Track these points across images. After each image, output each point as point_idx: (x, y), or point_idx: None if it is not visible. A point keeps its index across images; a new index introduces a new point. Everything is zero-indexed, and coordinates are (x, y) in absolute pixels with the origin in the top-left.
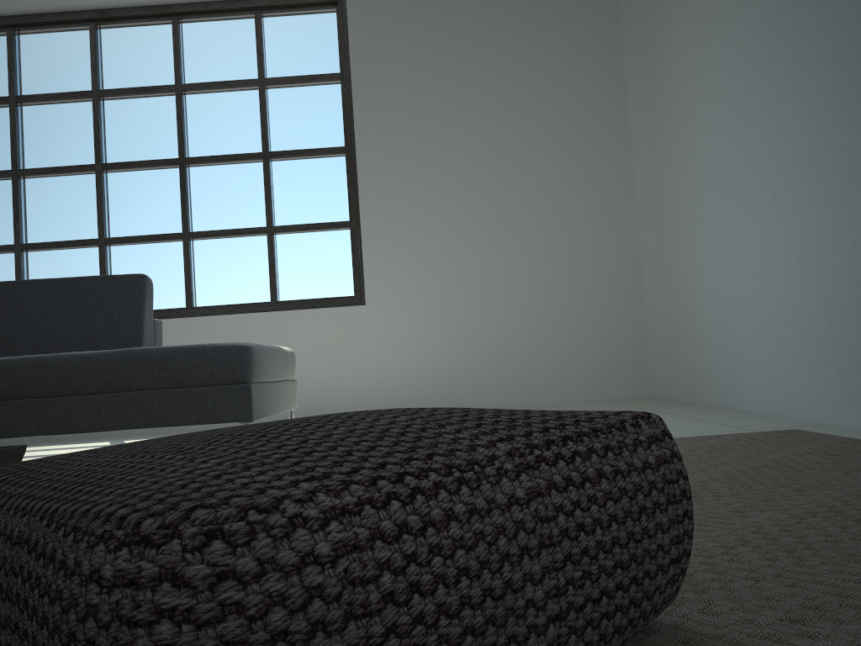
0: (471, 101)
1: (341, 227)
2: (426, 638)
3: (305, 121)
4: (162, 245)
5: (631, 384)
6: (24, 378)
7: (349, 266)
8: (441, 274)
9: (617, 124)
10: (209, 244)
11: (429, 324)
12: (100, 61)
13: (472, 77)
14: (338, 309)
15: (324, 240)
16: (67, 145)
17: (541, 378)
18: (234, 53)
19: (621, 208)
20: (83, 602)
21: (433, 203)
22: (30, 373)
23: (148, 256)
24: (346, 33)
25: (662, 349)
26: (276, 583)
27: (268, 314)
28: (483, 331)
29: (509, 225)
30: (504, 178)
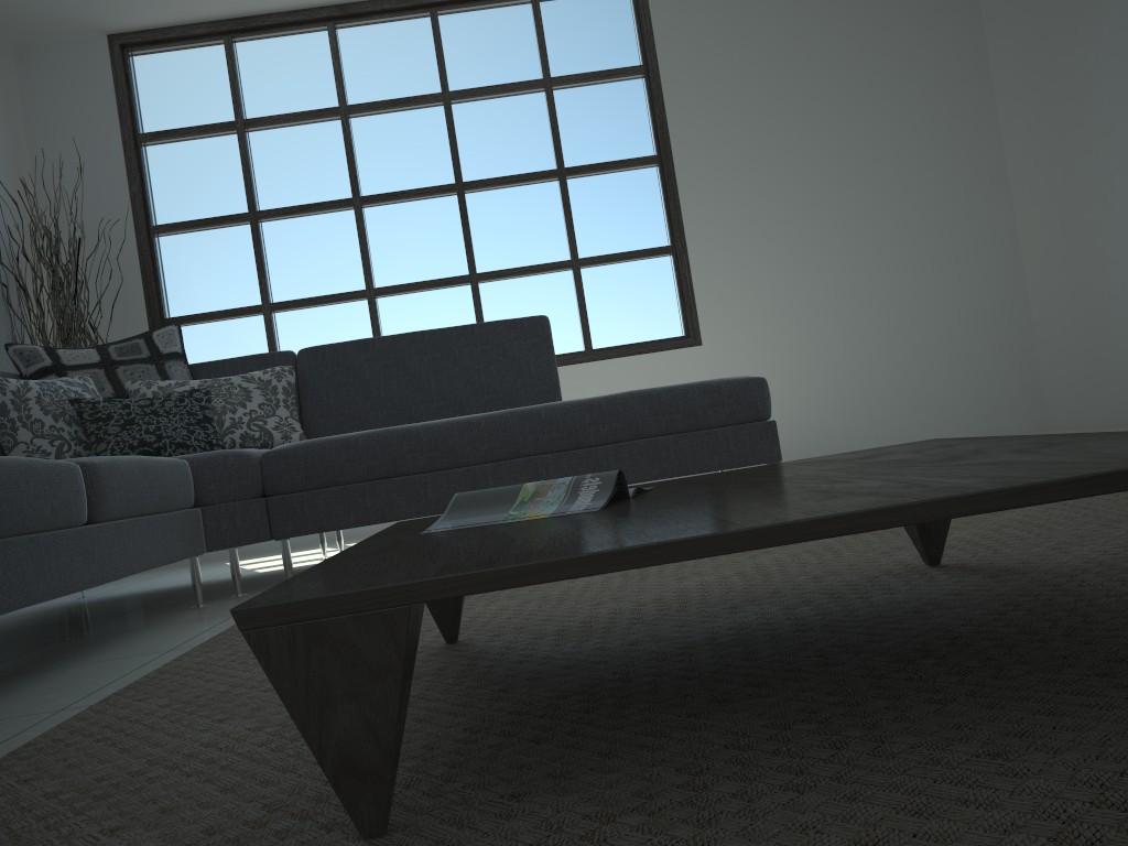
0: (806, 89)
1: (662, 254)
2: None
3: (604, 127)
4: (444, 291)
5: (1023, 415)
6: (518, 433)
7: (674, 300)
8: (790, 301)
9: (982, 105)
10: (502, 286)
11: (780, 362)
12: (343, 70)
13: (806, 60)
14: (670, 352)
15: (640, 272)
16: (313, 176)
17: (918, 416)
18: (508, 49)
19: (995, 206)
20: None
21: (772, 217)
22: (524, 428)
23: (427, 306)
24: (648, 15)
25: (1068, 368)
26: None
27: (586, 365)
28: (845, 366)
29: (864, 237)
30: (853, 180)
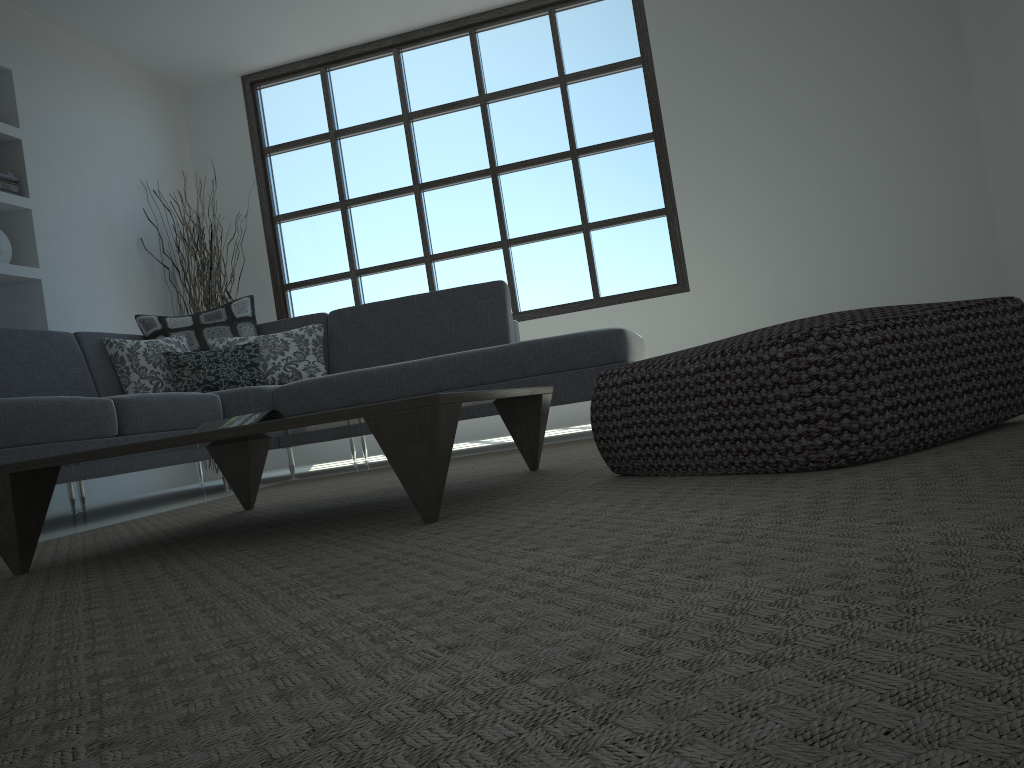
0: (783, 63)
1: (657, 215)
2: (909, 385)
3: (609, 112)
4: (483, 255)
5: None
6: (439, 374)
7: (668, 254)
8: (767, 251)
9: (953, 62)
10: (527, 249)
11: (758, 304)
12: (406, 85)
13: (783, 38)
14: (662, 298)
15: (640, 231)
16: (385, 170)
17: None
18: (531, 54)
19: (965, 154)
20: (768, 370)
21: (751, 178)
22: (443, 370)
23: (470, 267)
24: (643, 14)
25: None
26: (851, 352)
27: (593, 311)
28: (818, 305)
29: (836, 190)
30: (826, 141)
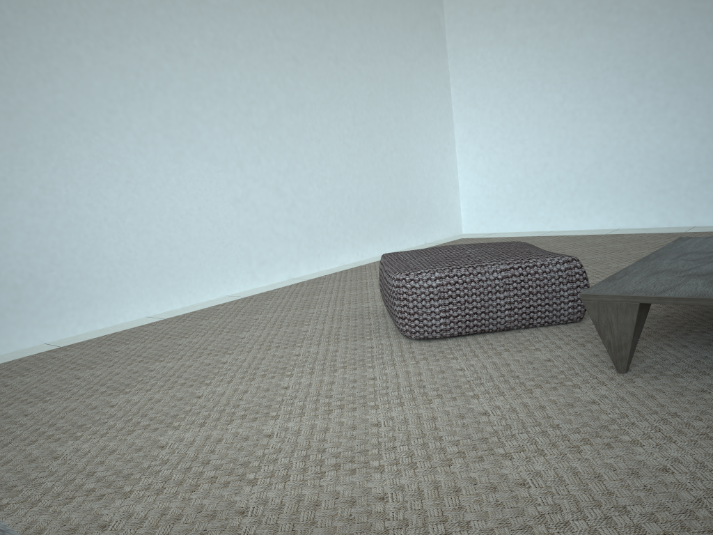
0: None
1: None
2: None
3: None
4: None
5: None
6: None
7: None
8: None
9: None
10: None
11: None
12: None
13: None
14: None
15: None
16: None
17: None
18: None
19: None
20: None
21: None
22: None
23: None
24: None
25: None
26: None
27: None
28: None
29: None
30: None
